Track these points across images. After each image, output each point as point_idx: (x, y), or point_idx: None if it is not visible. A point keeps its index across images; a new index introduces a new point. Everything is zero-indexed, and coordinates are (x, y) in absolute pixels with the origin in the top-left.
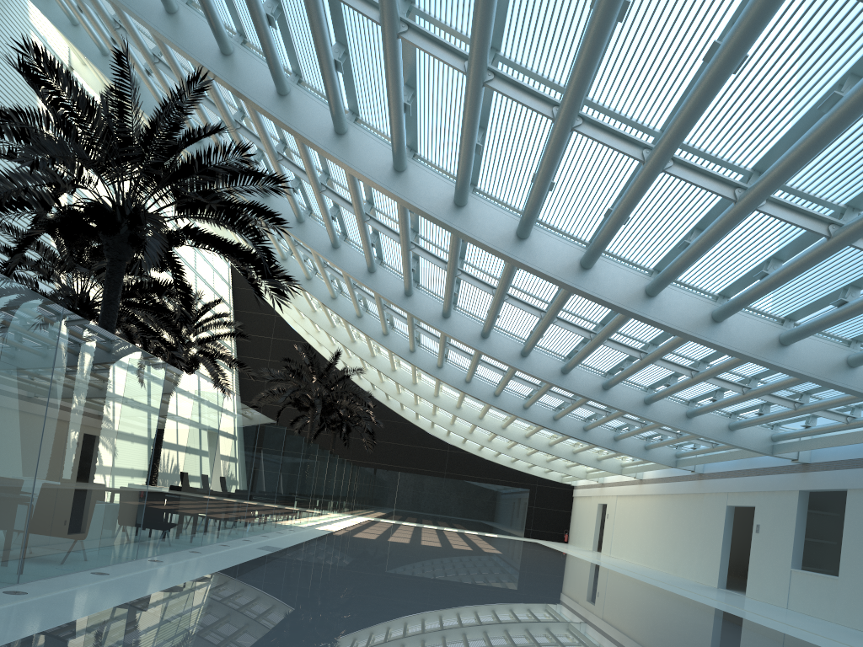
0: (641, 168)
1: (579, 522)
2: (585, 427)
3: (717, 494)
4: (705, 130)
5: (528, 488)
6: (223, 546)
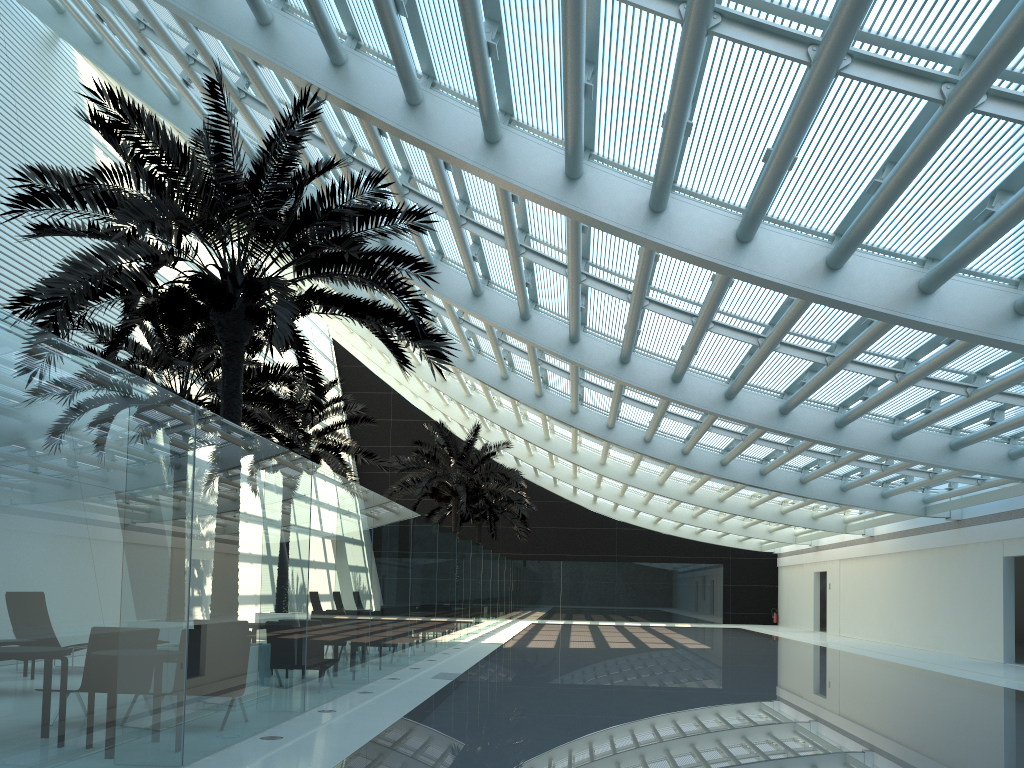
0: (939, 112)
1: (790, 598)
2: (802, 479)
3: (987, 544)
4: None
5: (721, 562)
6: (393, 680)
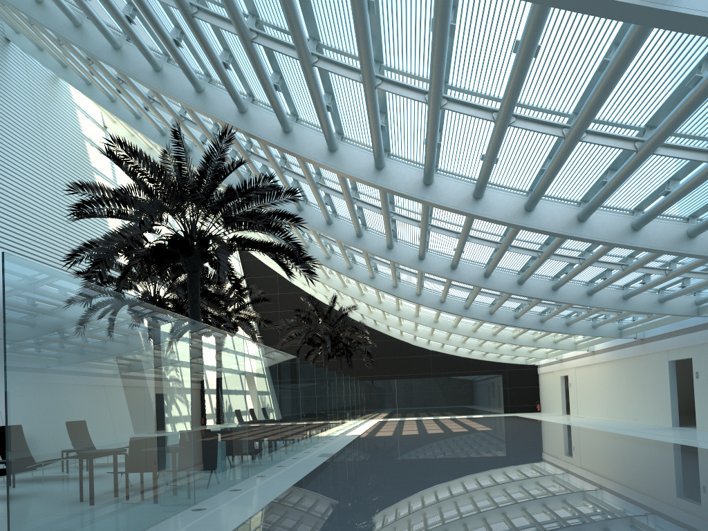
0: (563, 142)
1: (547, 394)
2: (541, 319)
3: (659, 353)
4: (606, 107)
5: (500, 373)
6: (295, 459)
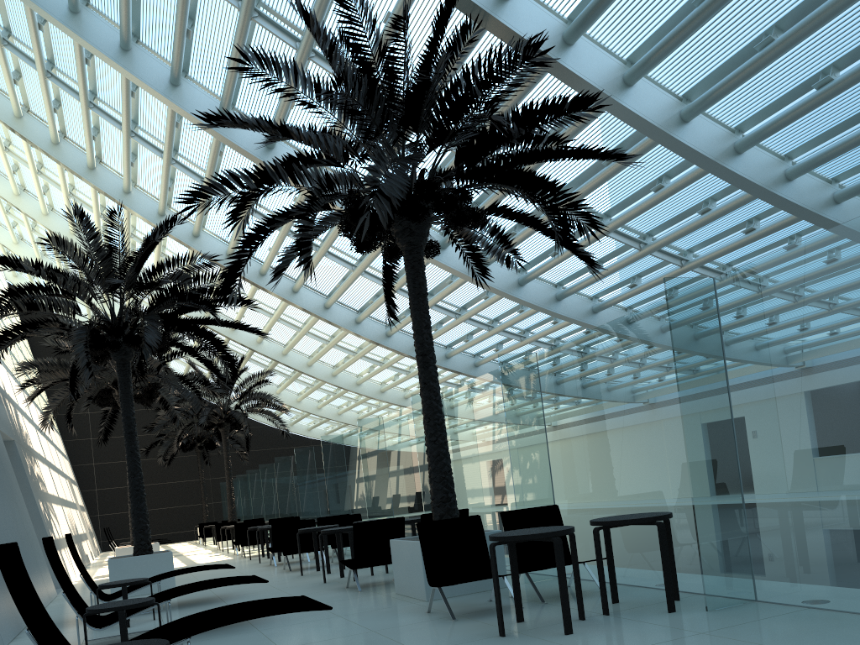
0: None
1: None
2: None
3: None
4: None
5: None
6: None
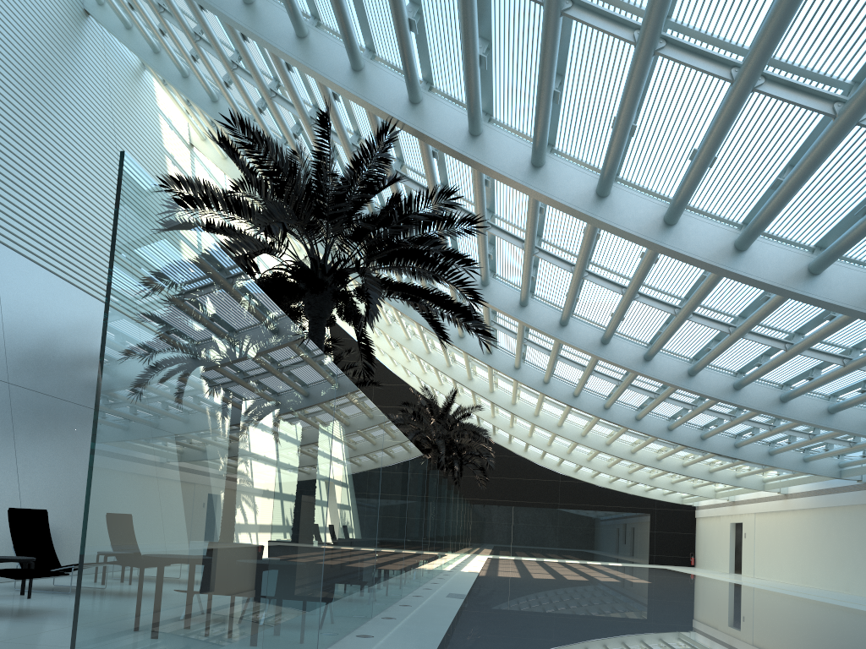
0: None
1: (707, 544)
2: (737, 444)
3: None
4: None
5: (647, 512)
6: (418, 597)
